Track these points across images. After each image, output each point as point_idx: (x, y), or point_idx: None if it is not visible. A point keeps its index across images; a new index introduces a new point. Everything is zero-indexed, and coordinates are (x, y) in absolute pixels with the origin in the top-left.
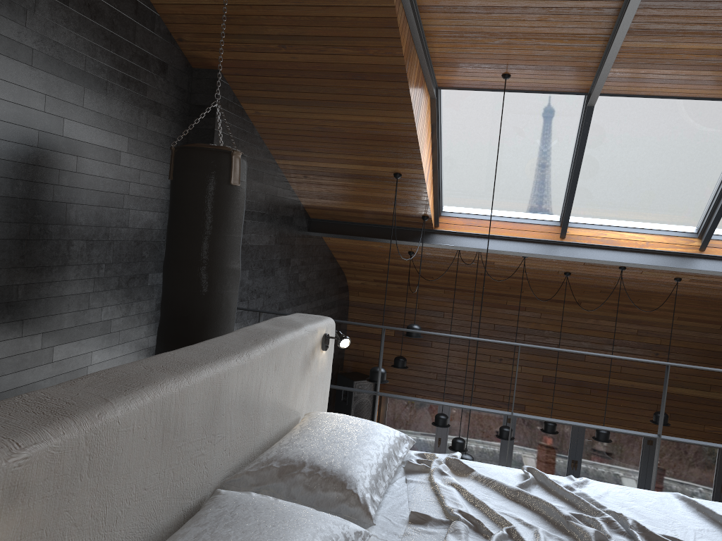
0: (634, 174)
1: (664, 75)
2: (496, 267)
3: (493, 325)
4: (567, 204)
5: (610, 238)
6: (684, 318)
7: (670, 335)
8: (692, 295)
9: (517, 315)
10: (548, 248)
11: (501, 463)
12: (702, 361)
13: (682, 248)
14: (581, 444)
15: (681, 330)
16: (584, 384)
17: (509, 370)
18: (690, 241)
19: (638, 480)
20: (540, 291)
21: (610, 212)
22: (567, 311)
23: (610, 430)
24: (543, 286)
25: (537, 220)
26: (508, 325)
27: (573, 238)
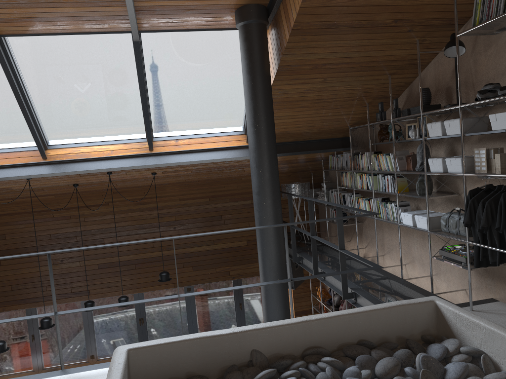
0: (77, 99)
1: (33, 13)
2: (17, 191)
3: (50, 235)
4: (31, 131)
5: (83, 152)
6: (184, 199)
7: (158, 215)
8: (174, 182)
9: (67, 223)
10: (35, 169)
11: (87, 338)
12: (205, 225)
13: (137, 151)
14: (143, 305)
15: (186, 207)
16: (130, 262)
17: (70, 267)
18: (143, 145)
19: (187, 317)
20: (72, 202)
21: (78, 132)
22: (102, 211)
23: (11, 321)
24: (69, 197)
25: (22, 147)
26: (62, 233)
27: (54, 157)
